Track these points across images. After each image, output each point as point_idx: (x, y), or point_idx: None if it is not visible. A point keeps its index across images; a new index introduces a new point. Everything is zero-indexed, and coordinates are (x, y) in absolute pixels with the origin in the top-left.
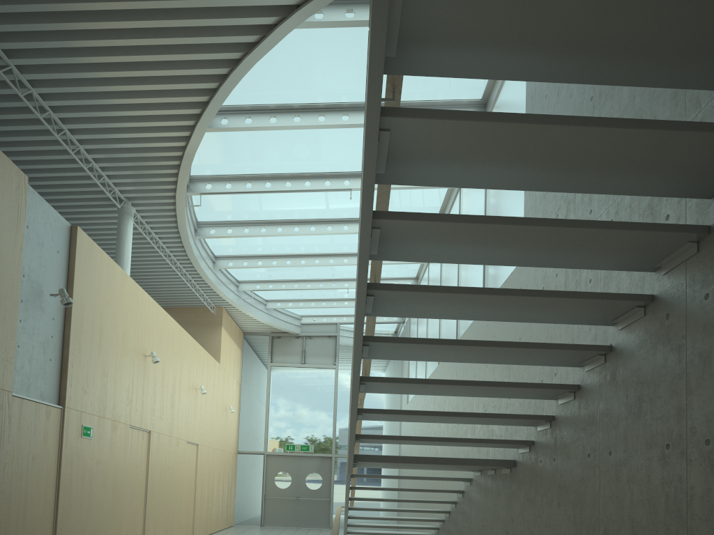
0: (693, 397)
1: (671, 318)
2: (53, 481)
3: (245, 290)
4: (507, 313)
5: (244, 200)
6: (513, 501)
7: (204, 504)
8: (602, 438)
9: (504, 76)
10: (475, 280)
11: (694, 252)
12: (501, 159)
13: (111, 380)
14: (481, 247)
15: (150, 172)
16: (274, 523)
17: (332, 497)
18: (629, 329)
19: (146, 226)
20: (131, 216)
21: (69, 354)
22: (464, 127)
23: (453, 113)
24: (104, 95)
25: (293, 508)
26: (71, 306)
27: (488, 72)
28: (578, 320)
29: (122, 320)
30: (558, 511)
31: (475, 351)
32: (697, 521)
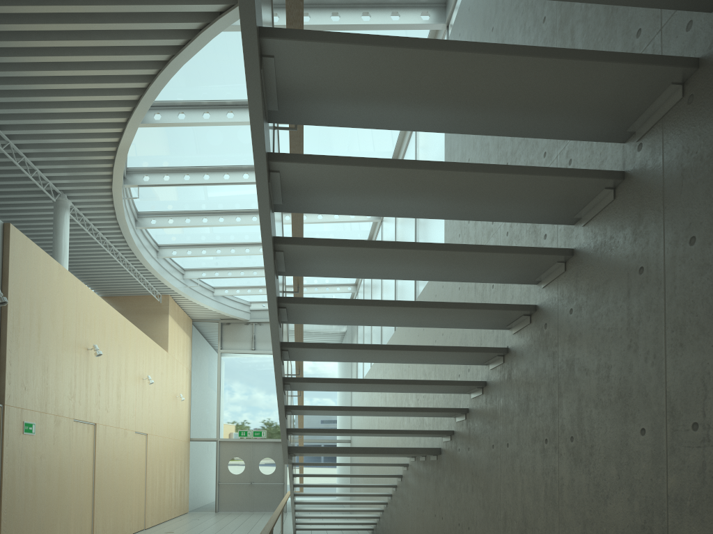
0: (562, 399)
1: (548, 327)
2: None
3: (191, 278)
4: (411, 320)
5: (183, 191)
6: (439, 486)
7: (156, 493)
8: (502, 431)
9: (377, 126)
10: None
11: (562, 271)
12: (384, 194)
13: (53, 375)
14: (378, 266)
15: (84, 166)
16: (229, 509)
17: (286, 481)
18: (520, 334)
19: (84, 218)
20: (67, 210)
21: (6, 352)
22: (345, 170)
23: (333, 158)
24: (31, 93)
25: (248, 494)
26: (7, 304)
27: (362, 123)
28: (476, 325)
29: (61, 314)
30: (472, 496)
31: (387, 354)
32: (565, 507)
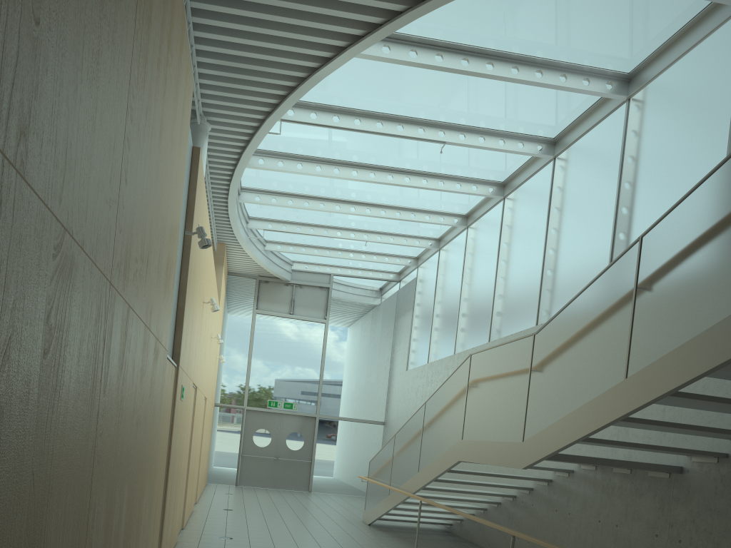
0: None
1: None
2: (166, 452)
3: (256, 228)
4: None
5: (315, 133)
6: (674, 506)
7: (202, 464)
8: None
9: None
10: (589, 266)
11: None
12: None
13: (193, 332)
14: None
15: (254, 89)
16: (250, 483)
17: (314, 459)
18: None
19: None
20: (207, 136)
21: (185, 303)
22: None
23: None
24: None
25: (272, 469)
26: (190, 245)
27: None
28: None
29: (201, 261)
30: None
31: None
32: None
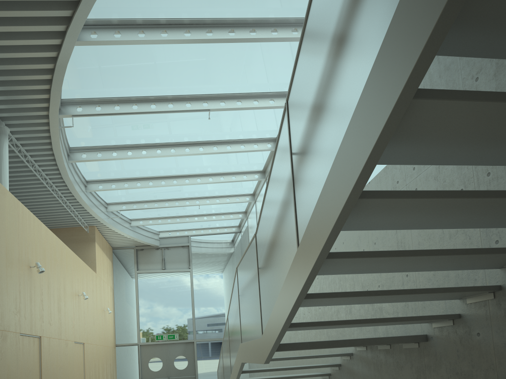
0: None
1: None
2: None
3: (113, 210)
4: None
5: (112, 124)
6: (428, 375)
7: None
8: None
9: None
10: None
11: None
12: None
13: None
14: None
15: (21, 88)
16: None
17: (197, 373)
18: None
19: (22, 149)
20: (6, 136)
21: None
22: None
23: None
24: None
25: None
26: None
27: None
28: None
29: (4, 232)
30: None
31: (475, 208)
32: None
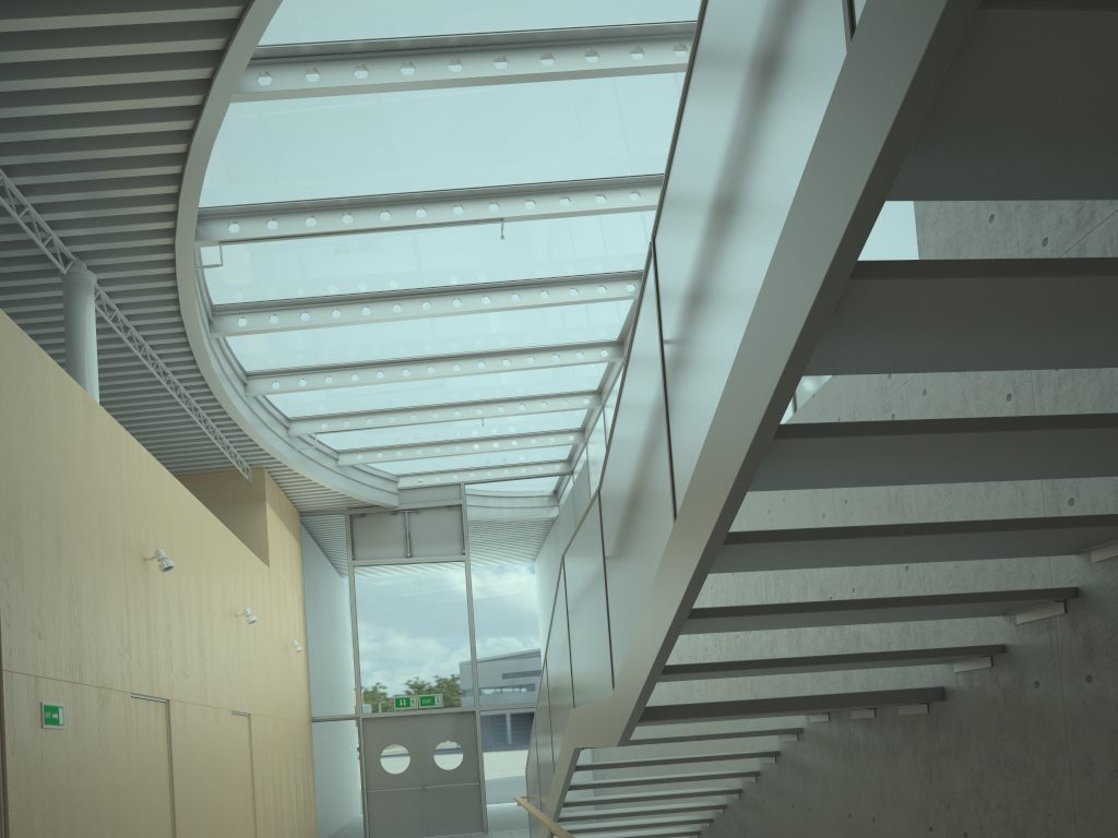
0: None
1: None
2: None
3: (303, 433)
4: (1111, 339)
5: (300, 255)
6: (945, 767)
7: (271, 819)
8: None
9: None
10: None
11: None
12: None
13: (88, 609)
14: None
15: (122, 193)
16: (388, 834)
17: (483, 778)
18: None
19: (119, 314)
20: (90, 291)
21: None
22: None
23: None
24: (15, 10)
25: (419, 806)
26: None
27: None
28: None
29: (95, 490)
30: None
31: (999, 447)
32: None
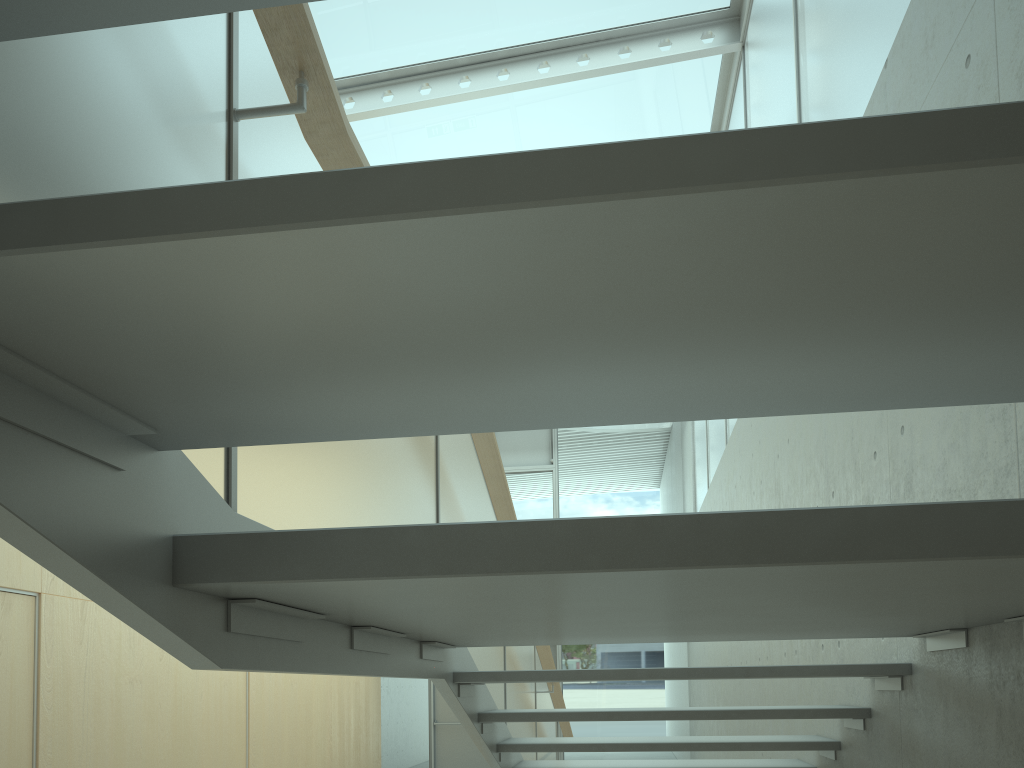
0: None
1: None
2: None
3: None
4: None
5: None
6: None
7: (282, 749)
8: None
9: None
10: None
11: None
12: None
13: None
14: None
15: None
16: None
17: None
18: None
19: None
20: None
21: None
22: None
23: None
24: None
25: None
26: None
27: None
28: None
29: None
30: None
31: None
32: None
